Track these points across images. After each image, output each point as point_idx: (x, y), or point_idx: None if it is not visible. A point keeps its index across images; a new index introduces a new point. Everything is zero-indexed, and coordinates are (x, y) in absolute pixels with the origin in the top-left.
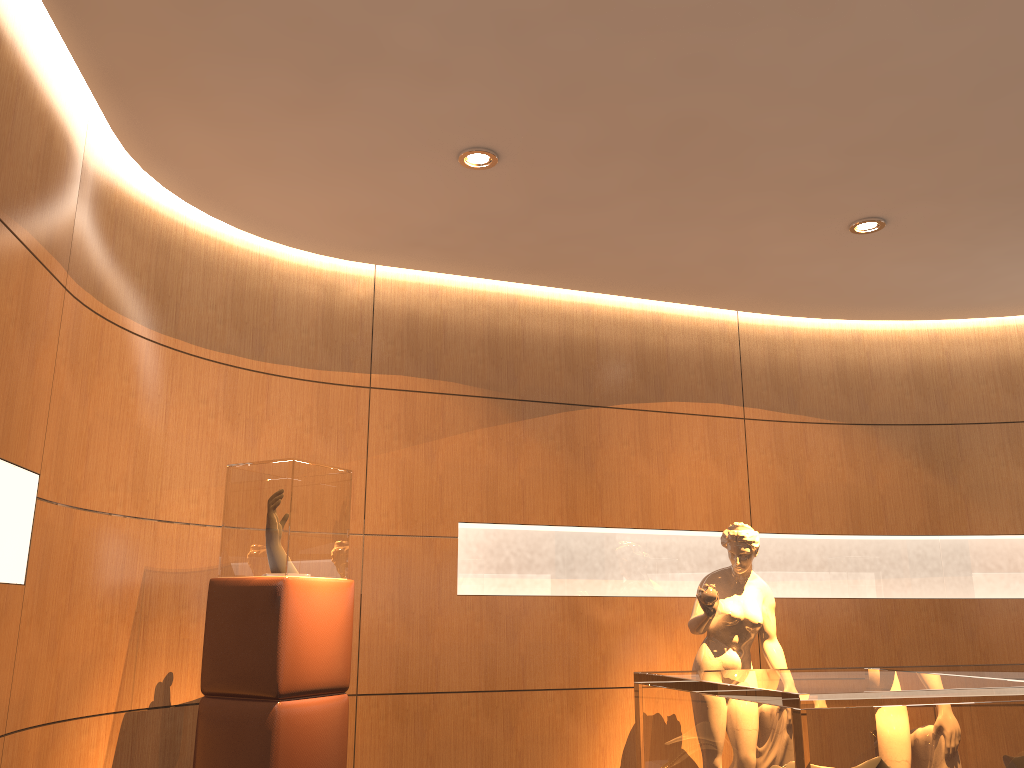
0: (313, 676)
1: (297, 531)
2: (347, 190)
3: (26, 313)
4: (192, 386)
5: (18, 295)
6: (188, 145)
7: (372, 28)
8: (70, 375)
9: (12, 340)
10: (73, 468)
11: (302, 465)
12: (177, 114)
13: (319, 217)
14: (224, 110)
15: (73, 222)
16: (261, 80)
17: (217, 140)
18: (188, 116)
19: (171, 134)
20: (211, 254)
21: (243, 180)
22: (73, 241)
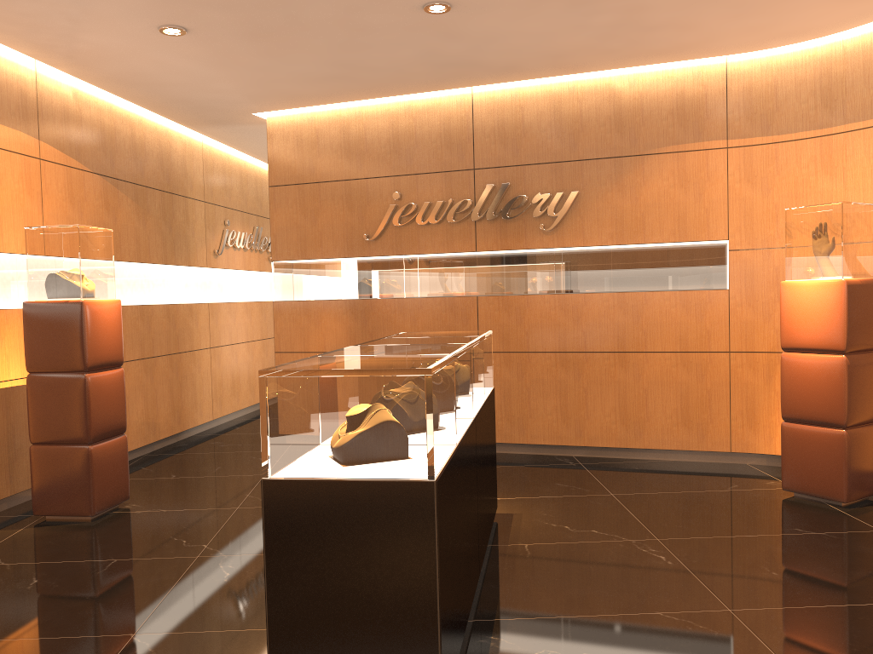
0: (805, 340)
1: (791, 253)
2: (797, 5)
3: (684, 178)
4: (863, 150)
5: (673, 174)
6: (739, 43)
7: (602, 26)
8: (747, 185)
9: (674, 194)
10: (764, 229)
11: (792, 211)
12: (704, 47)
13: (848, 5)
14: (695, 40)
15: (725, 113)
16: (661, 37)
17: (731, 39)
18: (705, 45)
19: (727, 46)
20: (867, 49)
21: (785, 29)
22: (728, 122)
